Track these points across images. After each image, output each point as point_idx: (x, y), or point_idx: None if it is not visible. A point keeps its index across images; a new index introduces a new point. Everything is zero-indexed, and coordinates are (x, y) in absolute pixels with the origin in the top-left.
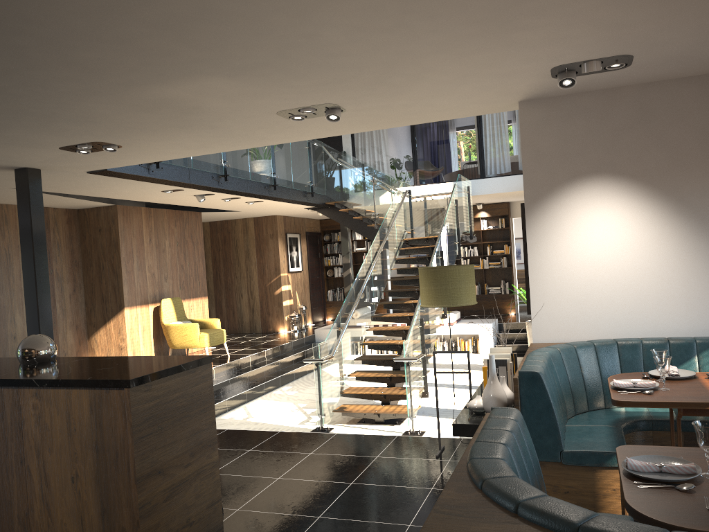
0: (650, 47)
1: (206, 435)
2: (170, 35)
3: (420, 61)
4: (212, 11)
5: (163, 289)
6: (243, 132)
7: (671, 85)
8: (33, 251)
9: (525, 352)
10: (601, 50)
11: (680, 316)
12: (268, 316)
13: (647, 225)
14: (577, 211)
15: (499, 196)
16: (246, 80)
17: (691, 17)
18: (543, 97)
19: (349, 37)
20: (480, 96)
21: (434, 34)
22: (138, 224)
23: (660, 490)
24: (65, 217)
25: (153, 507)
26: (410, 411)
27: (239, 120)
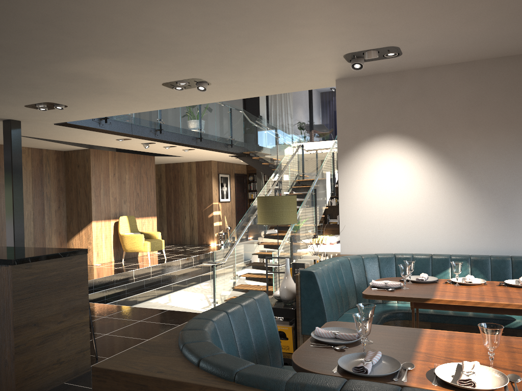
0: (407, 41)
1: (79, 303)
2: (52, 28)
3: (241, 49)
4: (70, 12)
5: (122, 210)
6: (147, 98)
7: (441, 69)
8: (12, 176)
9: None
10: (371, 42)
11: (444, 238)
12: (203, 232)
13: (422, 171)
14: (373, 160)
15: None
16: (125, 60)
17: (422, 19)
18: (352, 76)
19: (178, 31)
20: (303, 75)
21: (238, 30)
22: (105, 163)
23: (323, 348)
24: (54, 156)
25: (27, 347)
26: None
27: (138, 89)
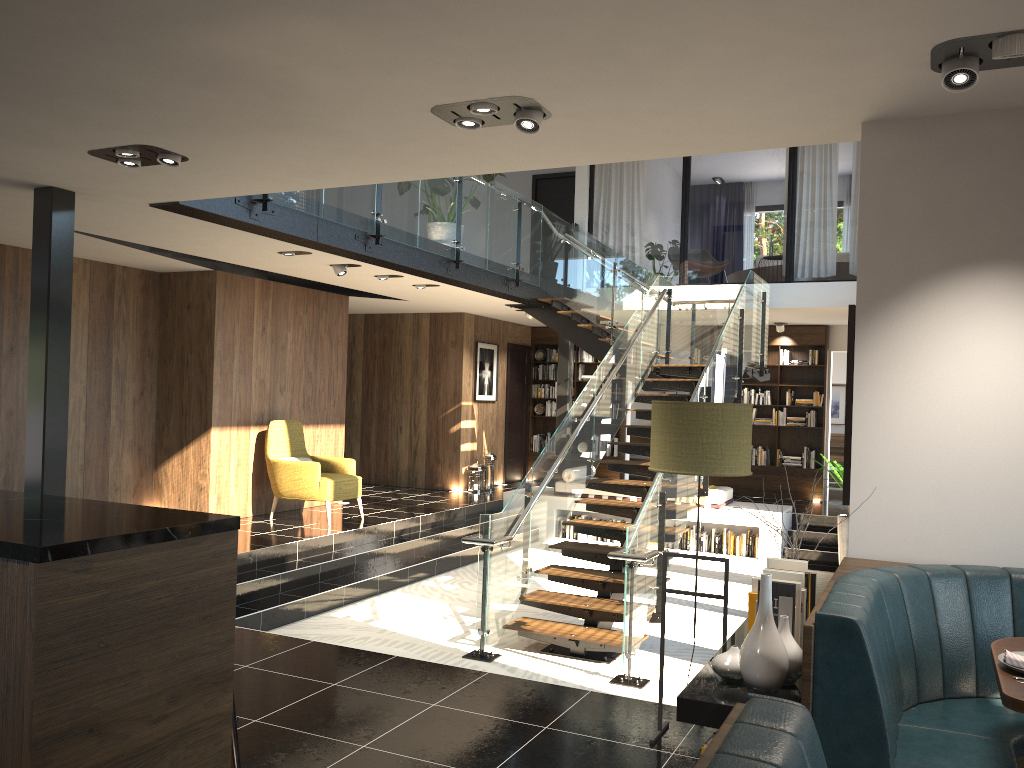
0: None
1: (210, 663)
2: None
3: (681, 6)
4: None
5: (275, 406)
6: (381, 147)
7: None
8: (47, 318)
9: (831, 564)
10: None
11: None
12: (436, 464)
13: None
14: (953, 326)
15: (813, 313)
16: (363, 28)
17: None
18: (908, 116)
19: None
20: (792, 104)
21: None
22: (246, 303)
23: None
24: (139, 283)
25: None
26: (627, 643)
27: (369, 121)
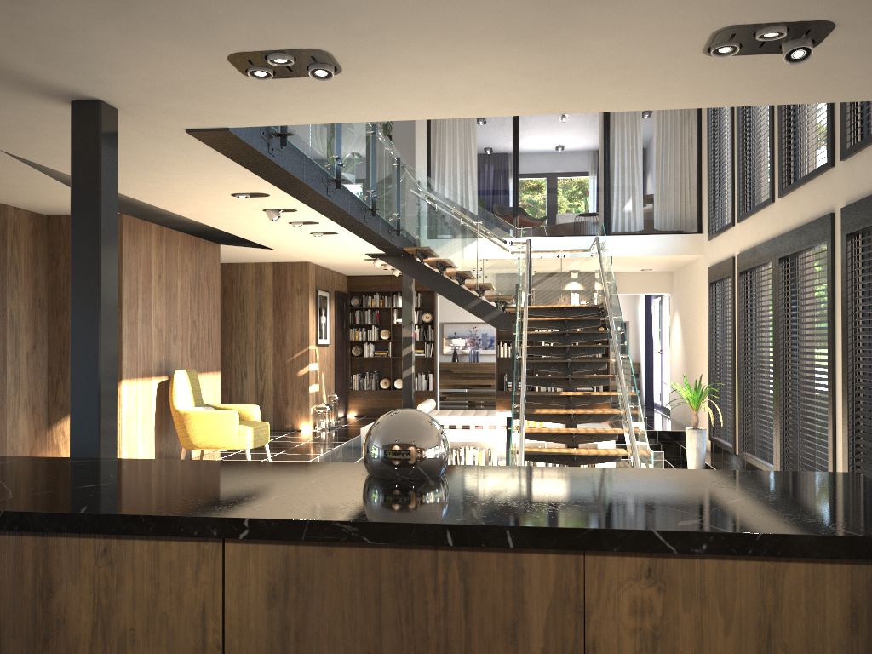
0: None
1: None
2: None
3: None
4: None
5: (170, 356)
6: (578, 73)
7: None
8: (100, 256)
9: None
10: None
11: None
12: (285, 406)
13: None
14: None
15: (618, 261)
16: None
17: None
18: None
19: None
20: None
21: None
22: (146, 250)
23: None
24: (29, 226)
25: None
26: None
27: (628, 39)
